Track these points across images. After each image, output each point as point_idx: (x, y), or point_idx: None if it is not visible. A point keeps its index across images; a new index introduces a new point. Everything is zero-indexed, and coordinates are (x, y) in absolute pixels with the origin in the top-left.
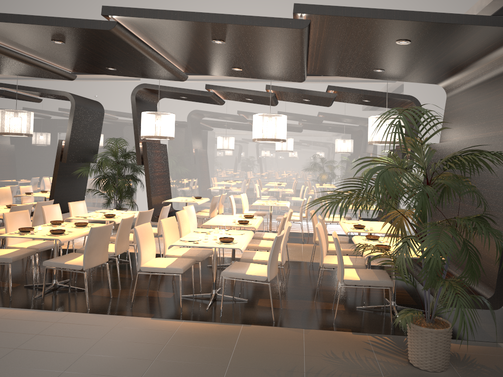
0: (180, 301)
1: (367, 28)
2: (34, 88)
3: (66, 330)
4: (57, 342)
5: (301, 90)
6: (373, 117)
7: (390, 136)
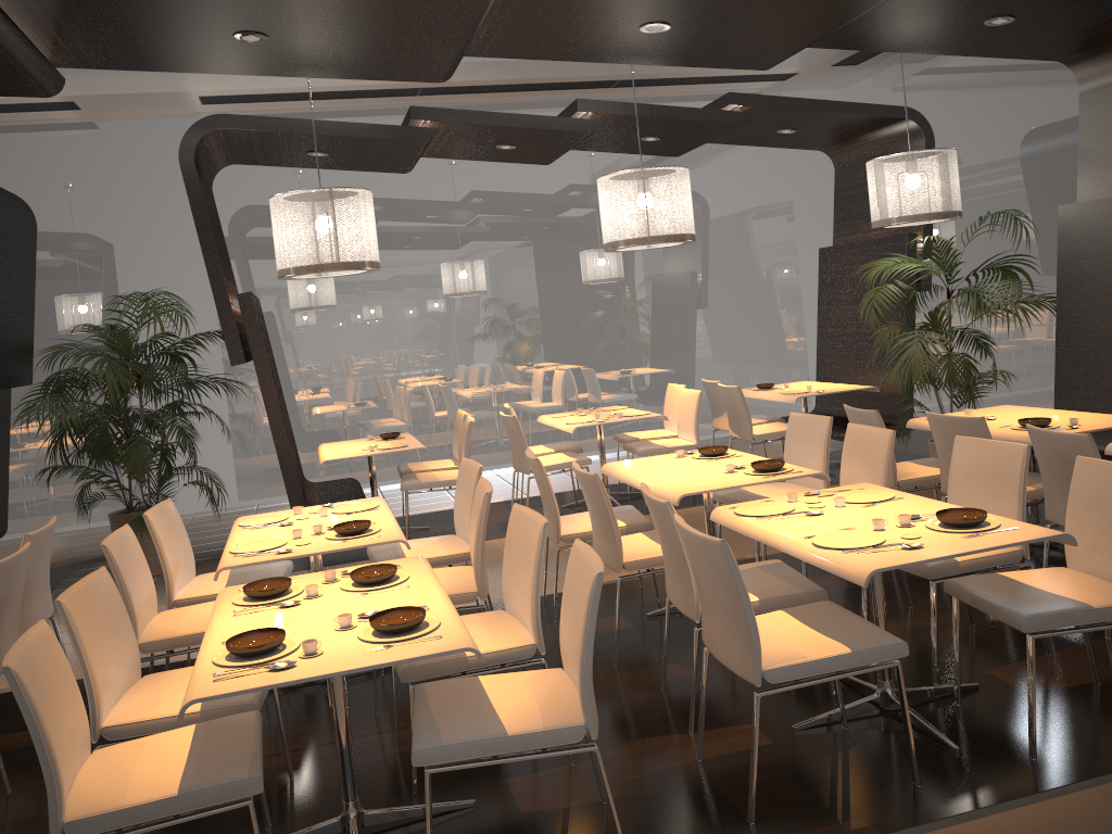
0: (912, 748)
1: None
2: None
3: None
4: None
5: (669, 109)
6: (893, 158)
7: (943, 200)
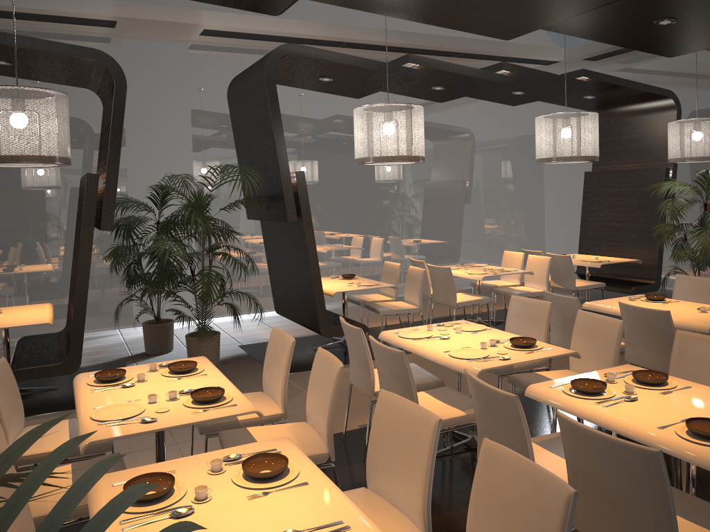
0: None
1: None
2: None
3: None
4: None
5: (551, 75)
6: (695, 120)
7: None
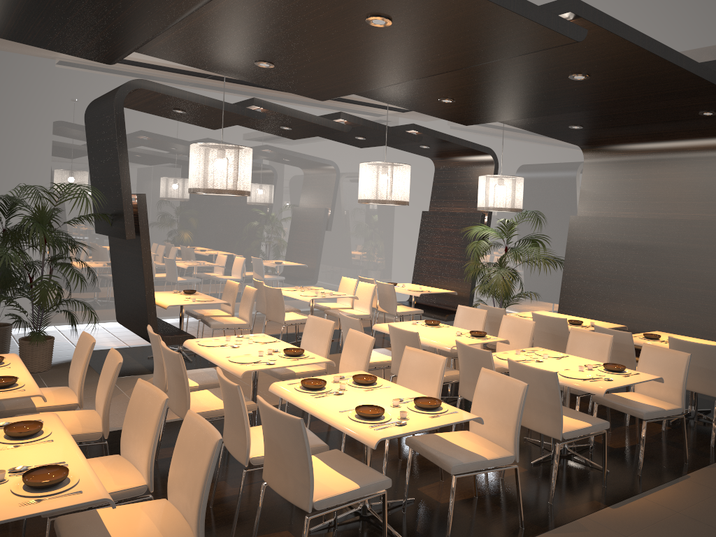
0: (605, 469)
1: None
2: None
3: None
4: None
5: (384, 127)
6: (497, 177)
7: (517, 202)
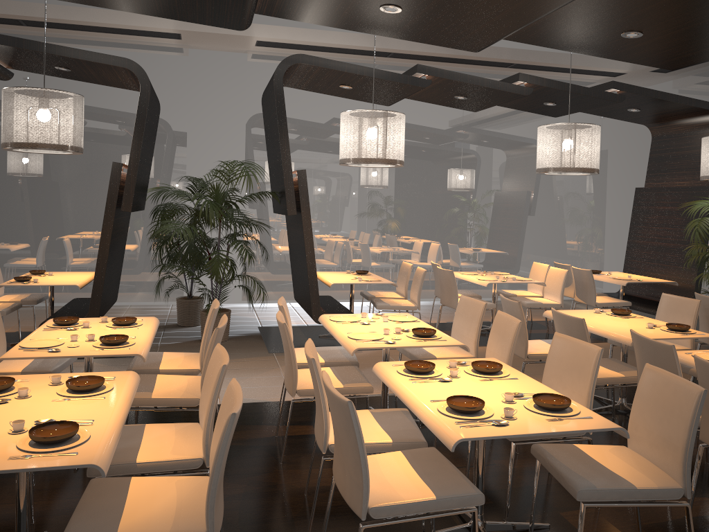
0: None
1: None
2: (47, 46)
3: None
4: None
5: (574, 86)
6: None
7: None
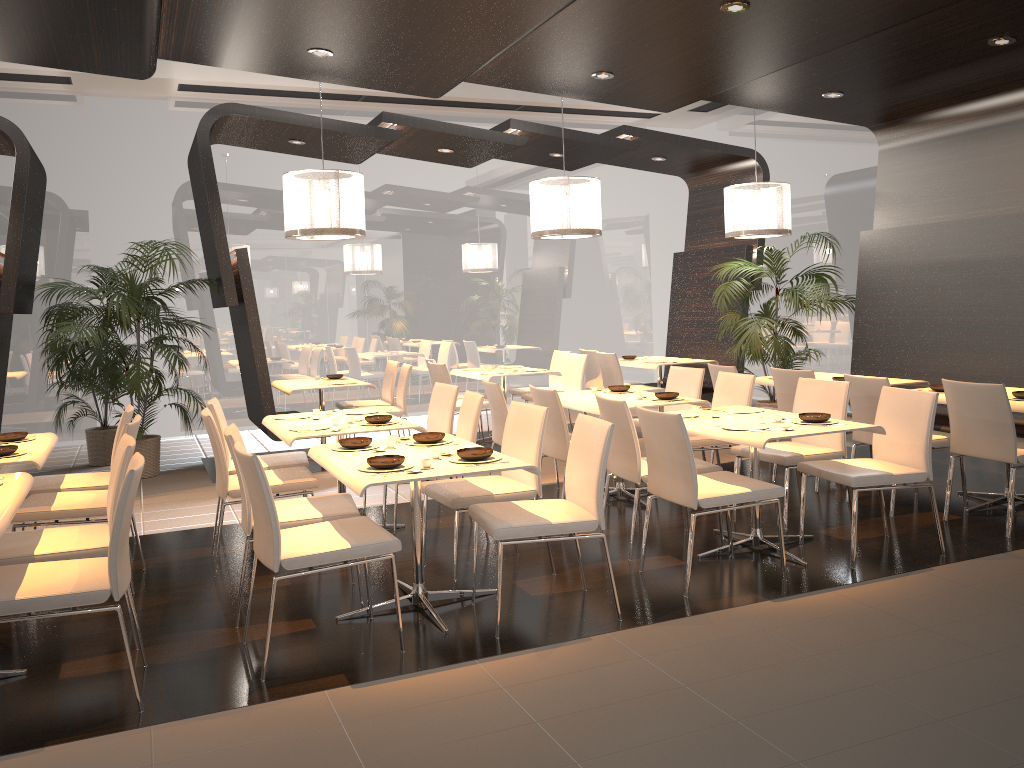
0: (783, 555)
1: (1007, 9)
2: None
3: (710, 663)
4: (766, 684)
5: (578, 133)
6: (745, 186)
7: (779, 220)
